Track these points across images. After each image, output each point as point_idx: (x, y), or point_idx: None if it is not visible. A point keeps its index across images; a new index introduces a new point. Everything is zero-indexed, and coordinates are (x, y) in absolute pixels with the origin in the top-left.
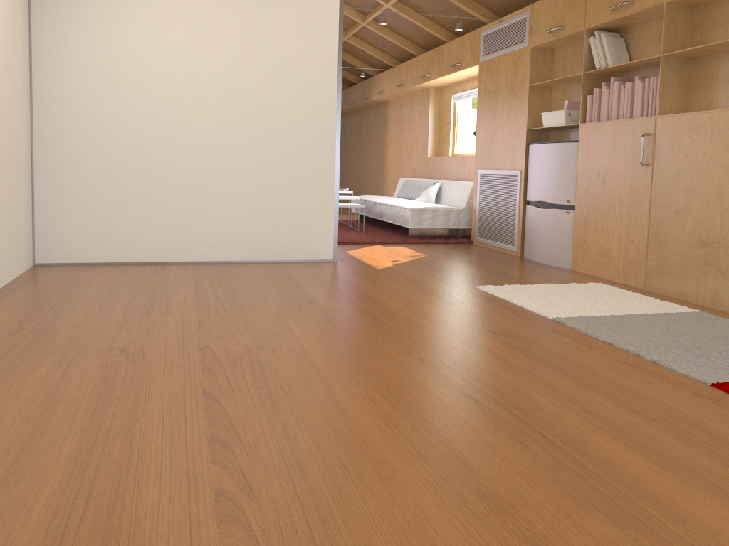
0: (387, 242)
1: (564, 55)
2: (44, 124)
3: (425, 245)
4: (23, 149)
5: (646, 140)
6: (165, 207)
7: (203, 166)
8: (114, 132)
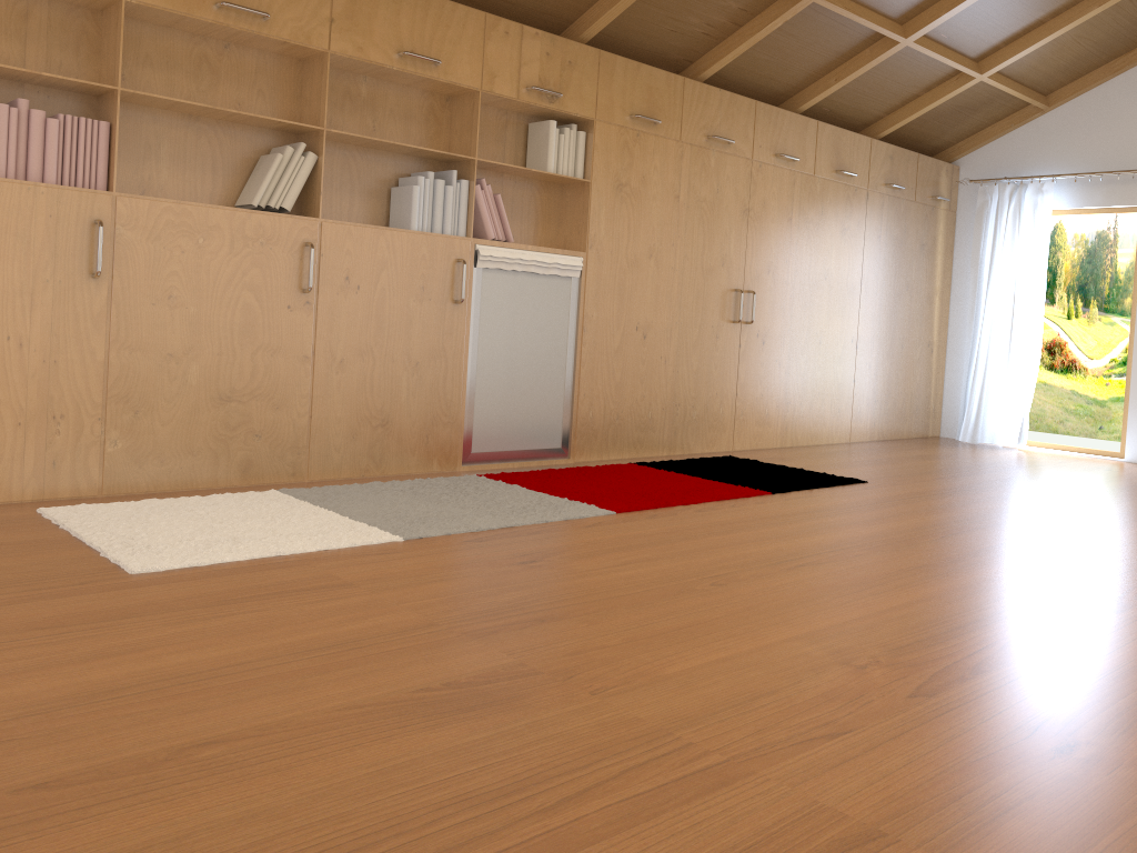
0: None
1: None
2: None
3: None
4: None
5: (90, 231)
6: None
7: None
8: None
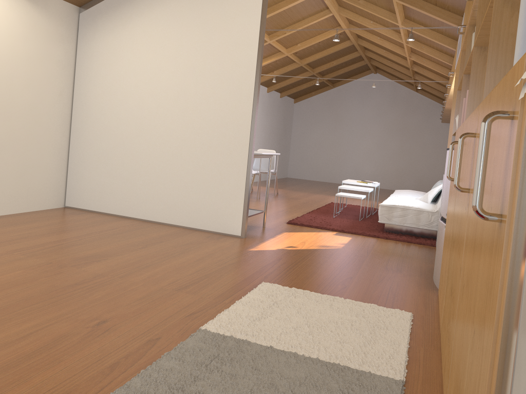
0: (347, 231)
1: None
2: (76, 119)
3: (377, 240)
4: (55, 134)
5: None
6: (133, 179)
7: (157, 151)
8: (110, 126)
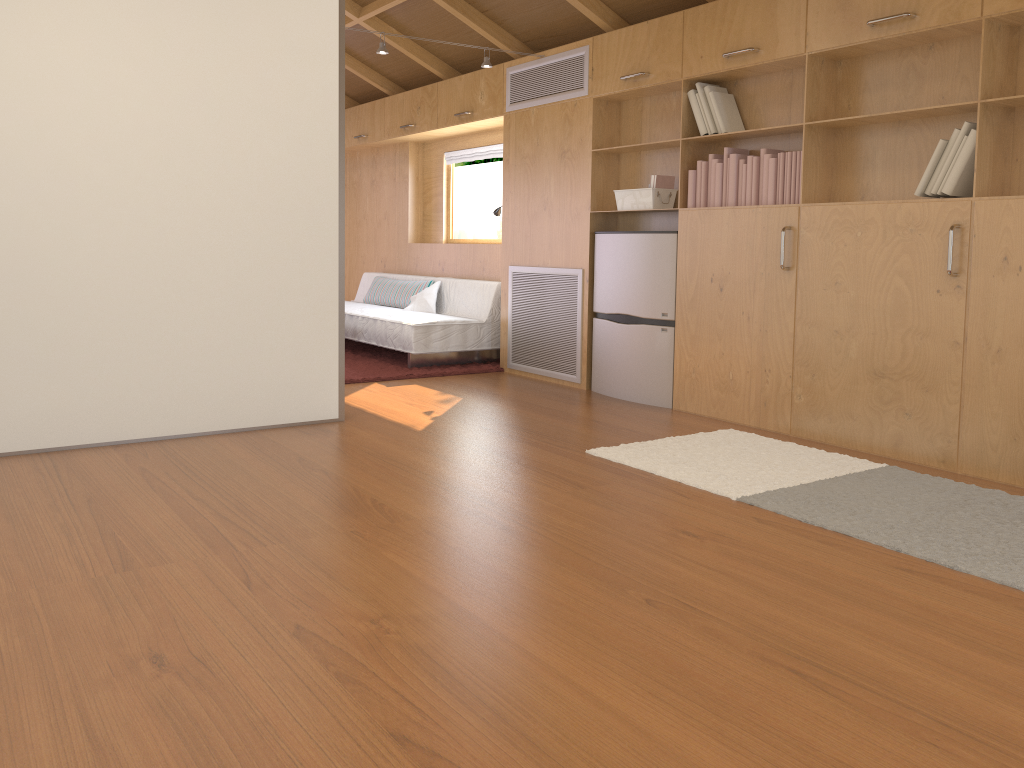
0: (387, 377)
1: (639, 110)
2: None
3: (442, 379)
4: None
5: (785, 235)
6: (60, 354)
7: (125, 280)
8: None
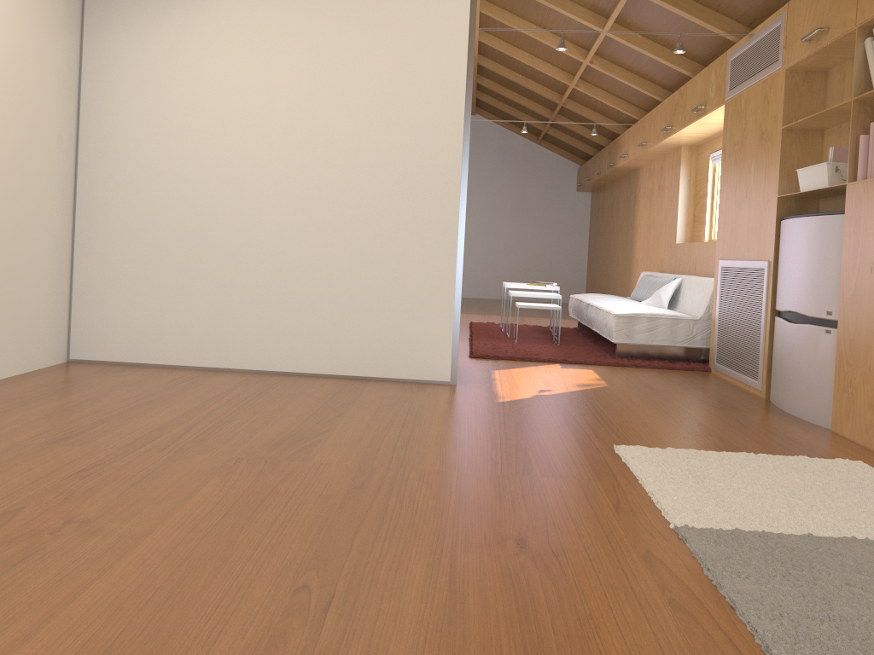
0: (573, 360)
1: (842, 76)
2: (89, 186)
3: (628, 369)
4: (52, 216)
5: None
6: (225, 296)
7: (275, 242)
8: (168, 197)
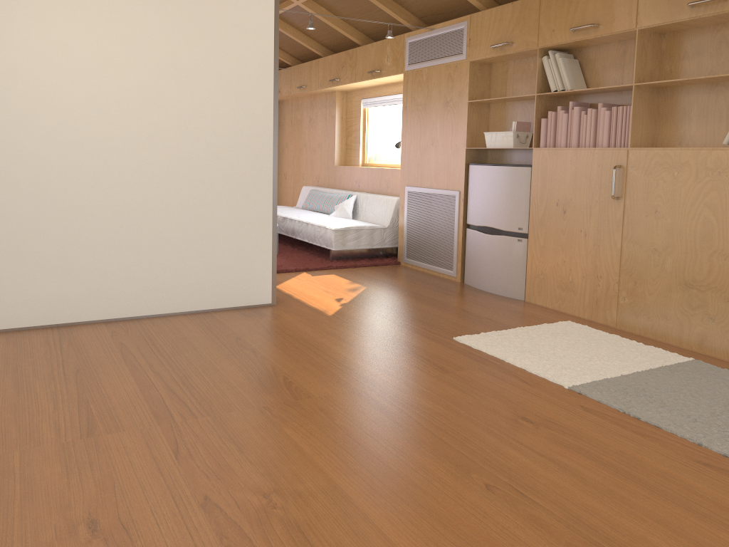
0: (313, 268)
1: (505, 70)
2: None
3: (354, 270)
4: None
5: (616, 172)
6: (67, 256)
7: (115, 202)
8: None
